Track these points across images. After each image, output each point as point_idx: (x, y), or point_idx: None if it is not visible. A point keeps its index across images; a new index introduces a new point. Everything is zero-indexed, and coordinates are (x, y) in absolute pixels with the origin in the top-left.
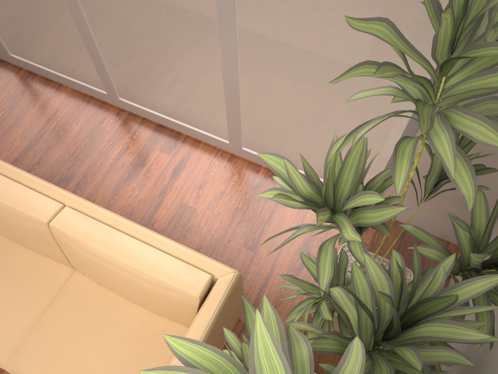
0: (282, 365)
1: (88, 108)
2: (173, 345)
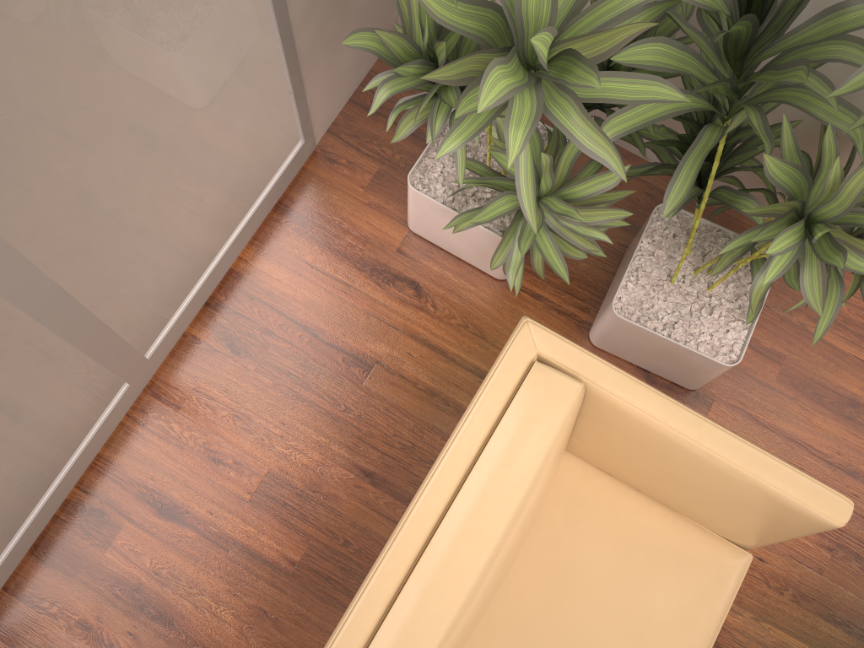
0: None
1: None
2: None
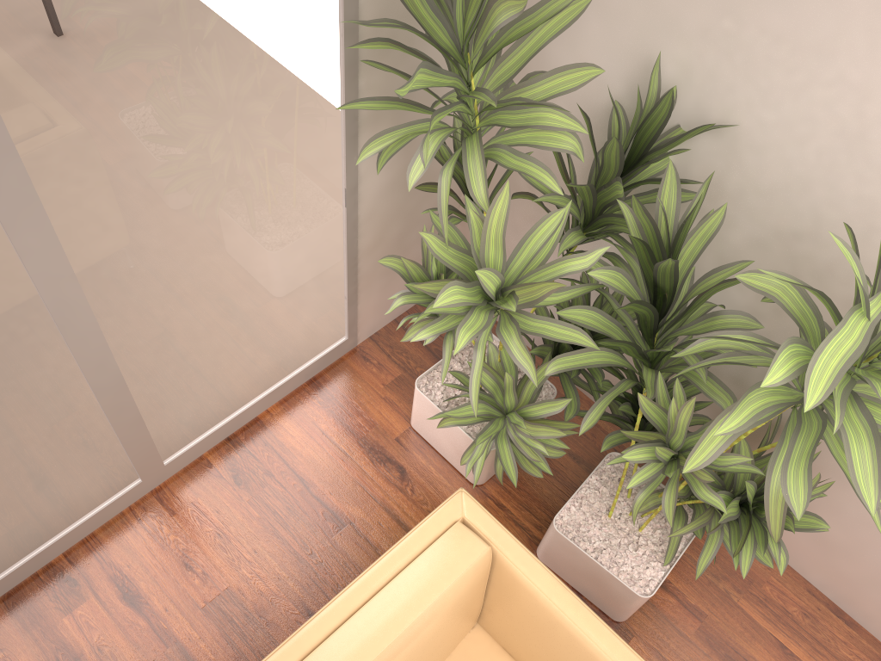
0: (851, 256)
1: None
2: (773, 380)
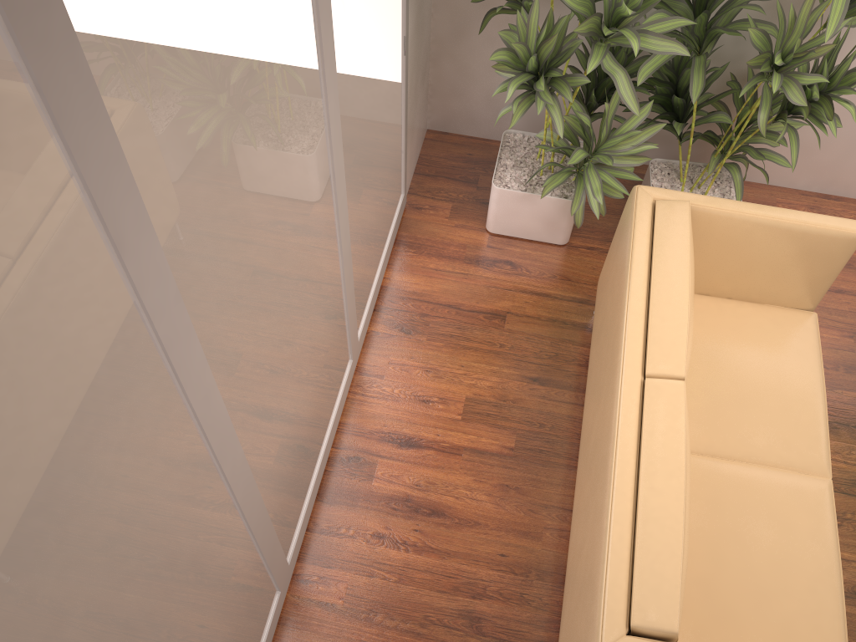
0: None
1: None
2: None
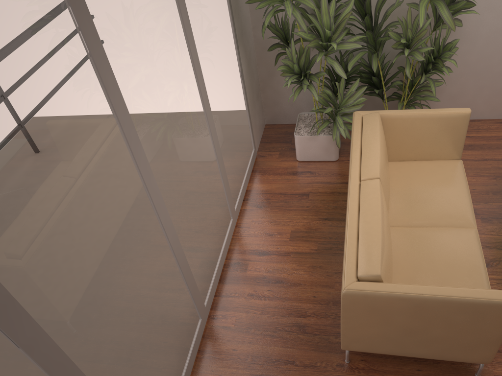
0: None
1: (213, 348)
2: None
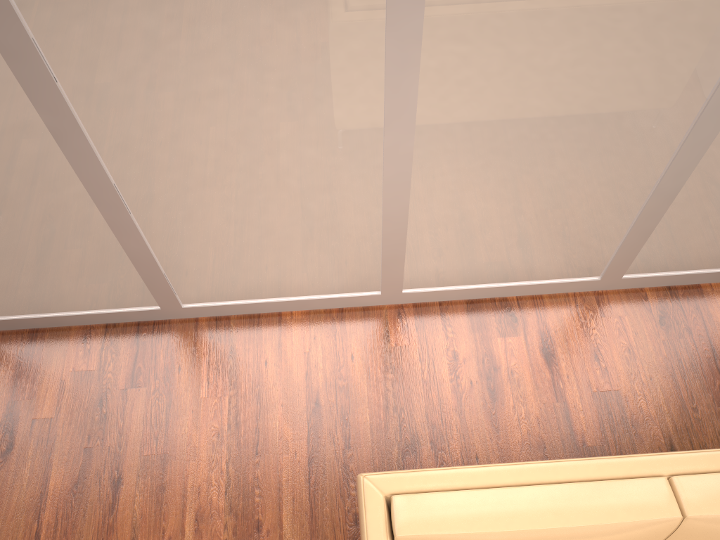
0: None
1: (349, 328)
2: None
